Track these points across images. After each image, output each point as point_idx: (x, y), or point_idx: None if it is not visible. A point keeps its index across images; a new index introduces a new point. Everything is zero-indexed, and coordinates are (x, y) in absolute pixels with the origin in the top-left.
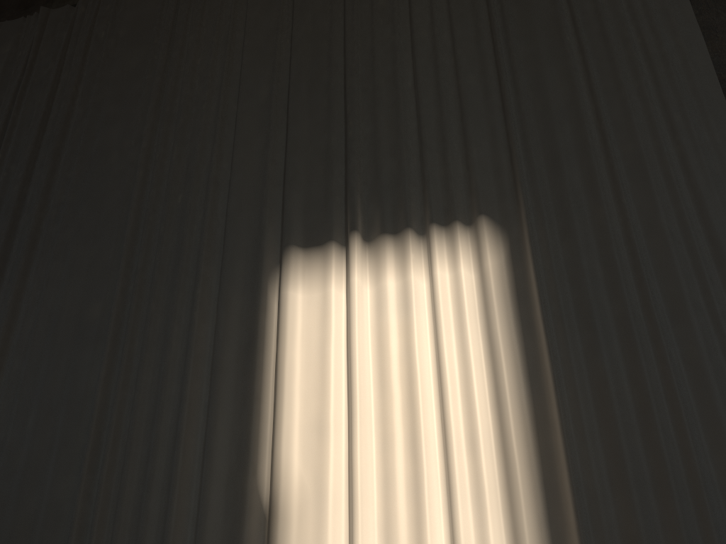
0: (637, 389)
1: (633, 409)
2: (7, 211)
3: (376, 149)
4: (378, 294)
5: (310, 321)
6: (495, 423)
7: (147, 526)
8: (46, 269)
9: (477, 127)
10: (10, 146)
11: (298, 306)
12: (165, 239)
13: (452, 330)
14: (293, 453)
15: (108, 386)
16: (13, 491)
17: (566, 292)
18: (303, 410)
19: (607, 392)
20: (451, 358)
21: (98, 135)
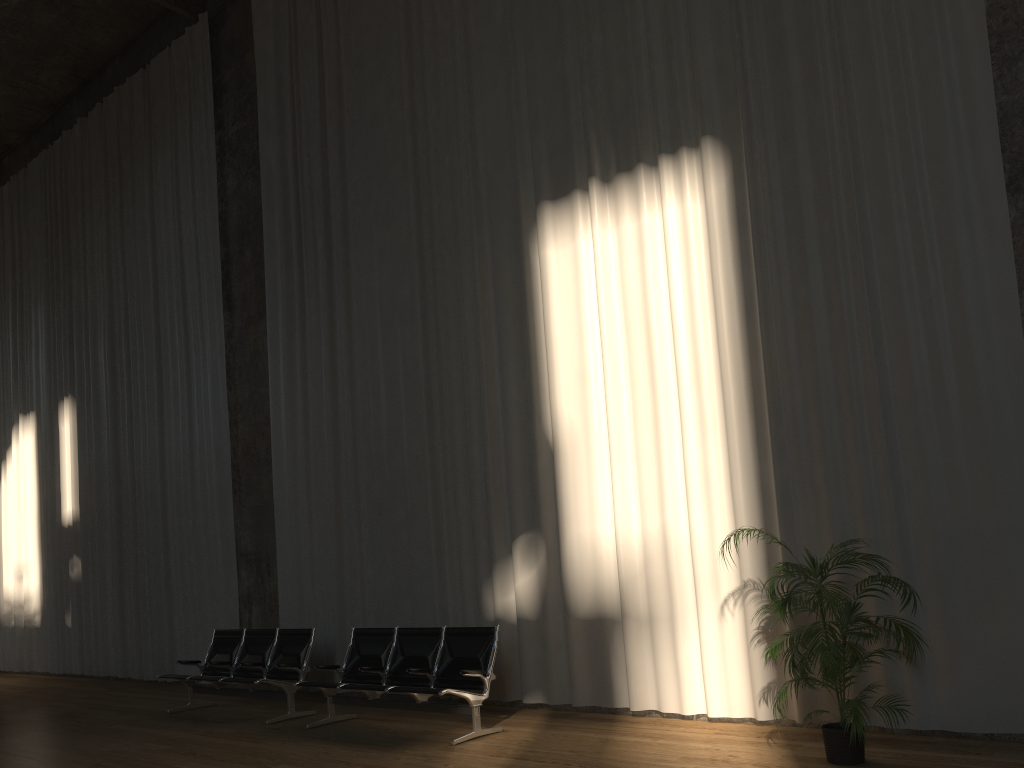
0: (834, 311)
1: (830, 332)
2: (318, 201)
3: (606, 68)
4: (618, 241)
5: (566, 277)
6: (717, 357)
7: (474, 469)
8: (361, 255)
9: (701, 17)
10: (302, 126)
11: (554, 264)
12: (442, 210)
13: (681, 270)
14: (564, 402)
15: (427, 358)
16: (384, 450)
17: (782, 214)
18: (569, 363)
19: (807, 319)
20: (680, 299)
21: (368, 99)
